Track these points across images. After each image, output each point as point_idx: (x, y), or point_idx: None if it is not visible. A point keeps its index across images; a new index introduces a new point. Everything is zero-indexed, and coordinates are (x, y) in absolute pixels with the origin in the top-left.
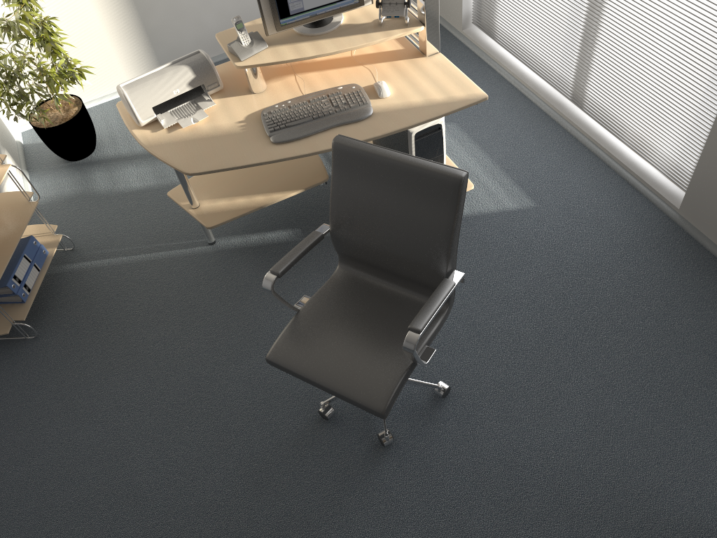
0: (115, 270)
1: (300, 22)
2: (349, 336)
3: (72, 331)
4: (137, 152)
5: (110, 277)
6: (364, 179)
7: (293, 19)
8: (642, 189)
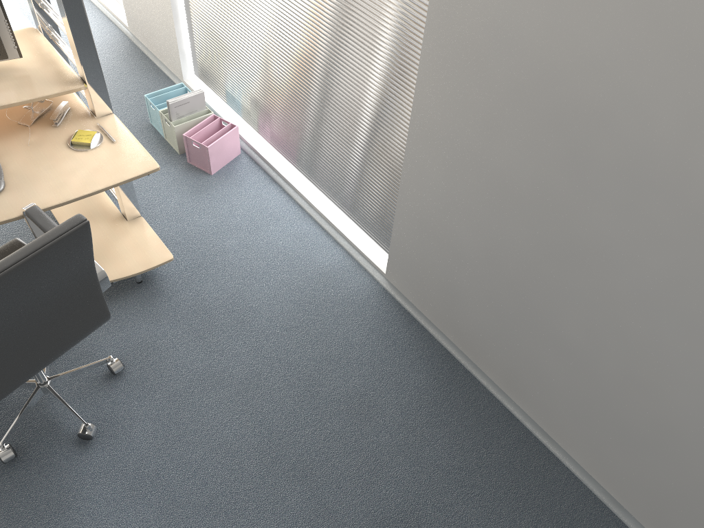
0: None
1: None
2: None
3: None
4: None
5: None
6: None
7: None
8: (113, 19)
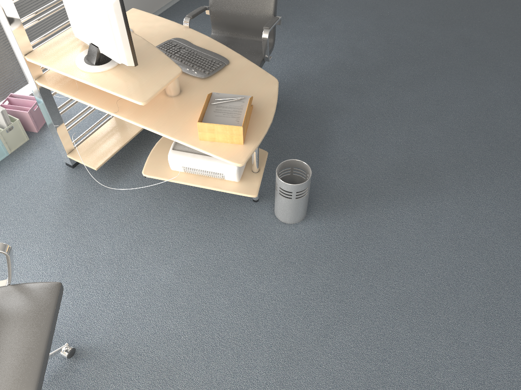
0: None
1: None
2: None
3: None
4: None
5: None
6: None
7: None
8: None
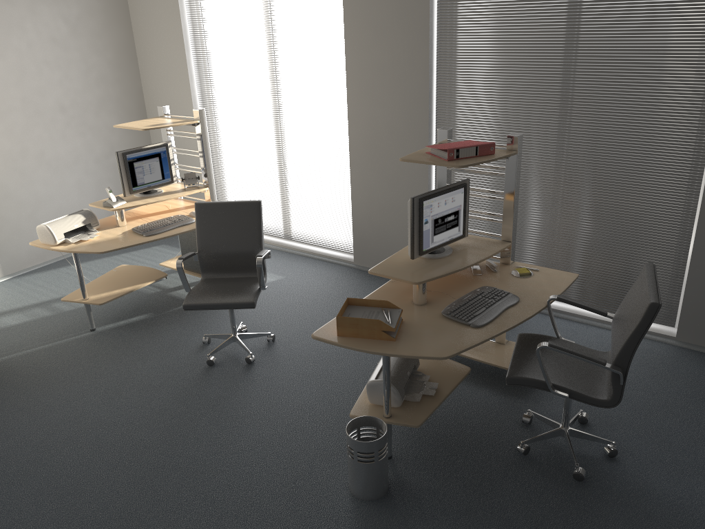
0: (24, 356)
1: (142, 189)
2: (223, 288)
3: (7, 385)
4: (5, 310)
5: (23, 359)
6: (213, 217)
7: (139, 188)
8: (334, 261)
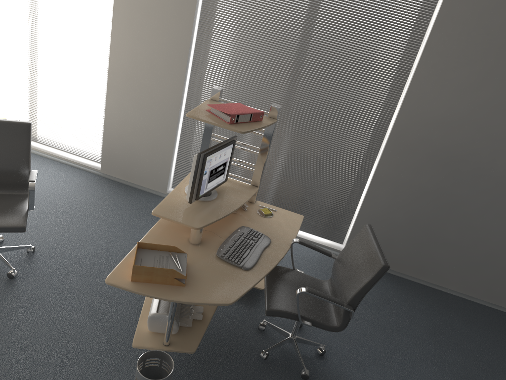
0: None
1: None
2: None
3: None
4: None
5: None
6: None
7: None
8: (82, 167)
